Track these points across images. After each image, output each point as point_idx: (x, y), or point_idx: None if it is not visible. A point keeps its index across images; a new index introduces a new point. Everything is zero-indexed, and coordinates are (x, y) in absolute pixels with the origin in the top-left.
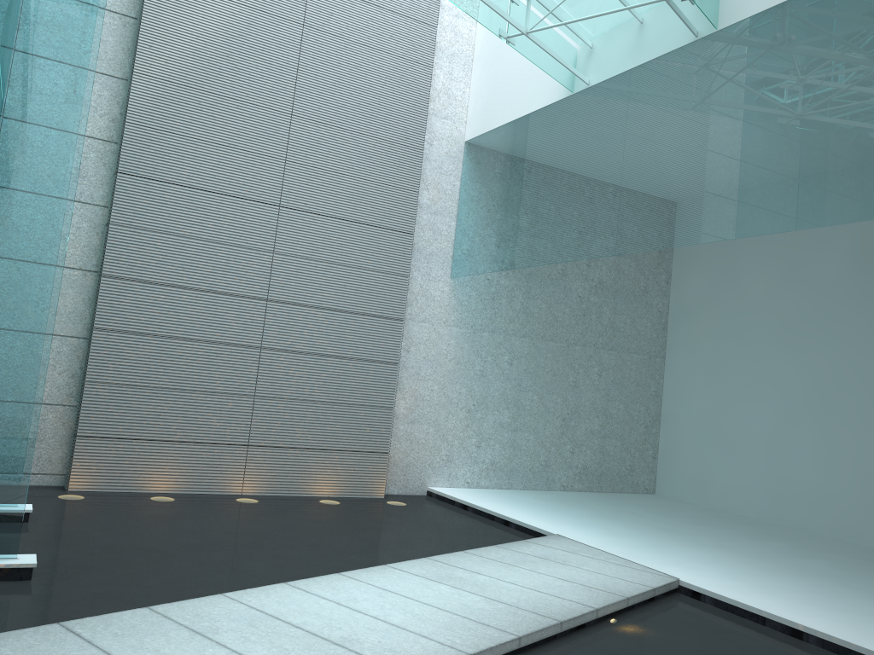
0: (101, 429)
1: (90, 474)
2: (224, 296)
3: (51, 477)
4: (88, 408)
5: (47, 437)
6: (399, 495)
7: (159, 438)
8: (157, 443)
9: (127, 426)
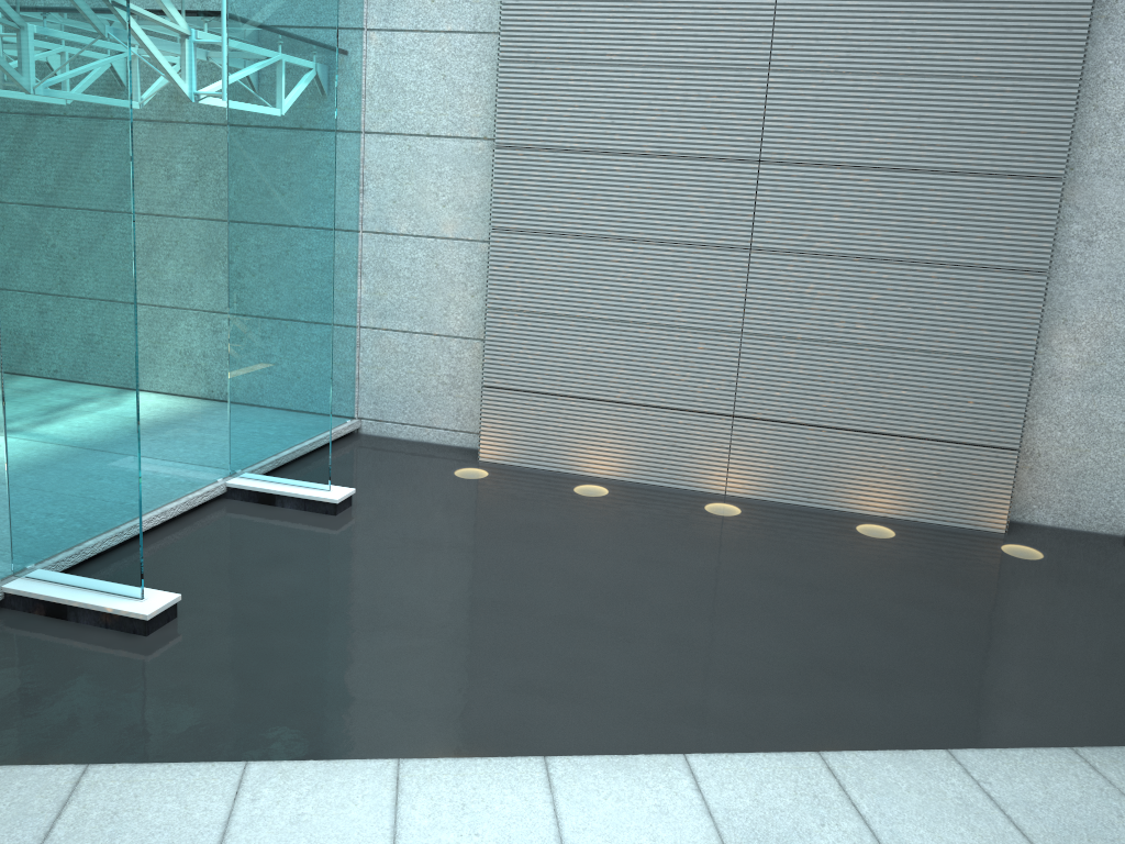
0: (513, 378)
1: (504, 441)
2: (681, 161)
3: (475, 437)
4: (493, 348)
5: (465, 382)
6: (1052, 530)
7: (592, 396)
8: (591, 404)
9: (547, 376)
